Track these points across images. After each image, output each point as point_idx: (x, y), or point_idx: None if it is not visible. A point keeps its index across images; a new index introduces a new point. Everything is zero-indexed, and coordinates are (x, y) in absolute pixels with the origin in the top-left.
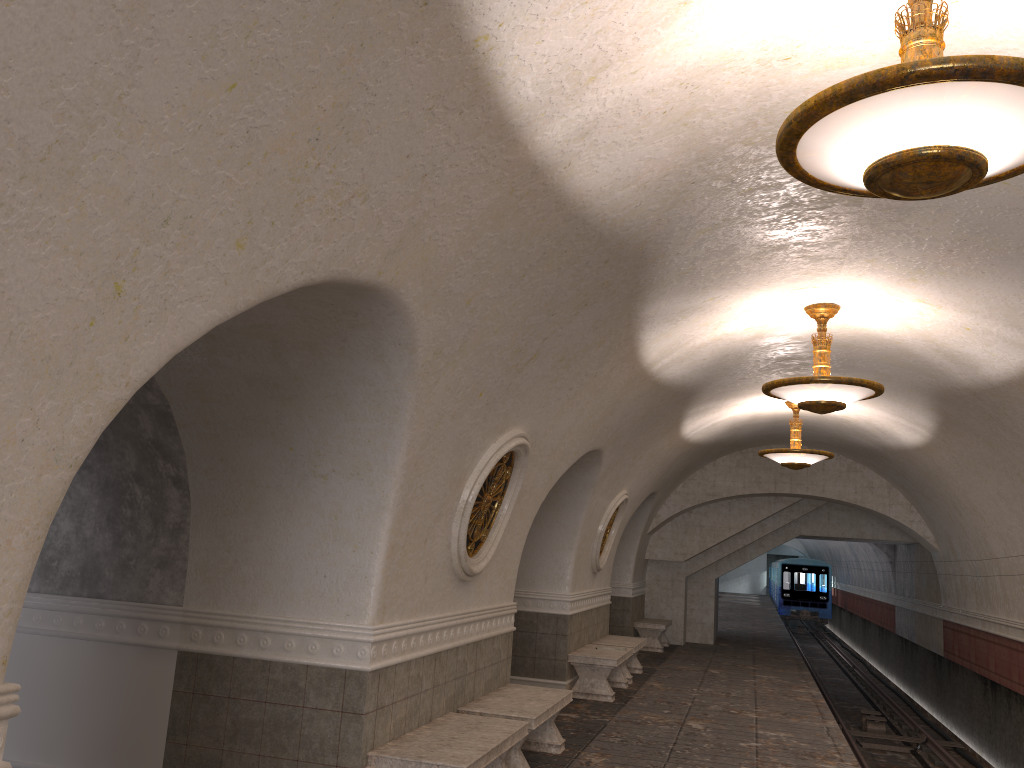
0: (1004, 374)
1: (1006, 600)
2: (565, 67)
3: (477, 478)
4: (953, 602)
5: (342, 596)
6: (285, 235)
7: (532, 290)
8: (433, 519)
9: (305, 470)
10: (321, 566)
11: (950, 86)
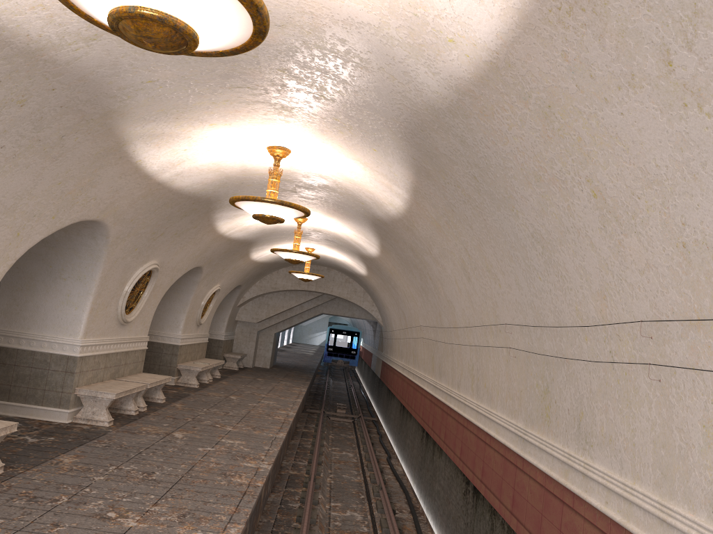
0: (373, 254)
1: (395, 350)
2: (168, 163)
3: (132, 282)
4: (385, 351)
5: (69, 327)
6: (67, 212)
7: (160, 214)
8: (111, 298)
9: (56, 275)
10: (60, 314)
11: (266, 203)
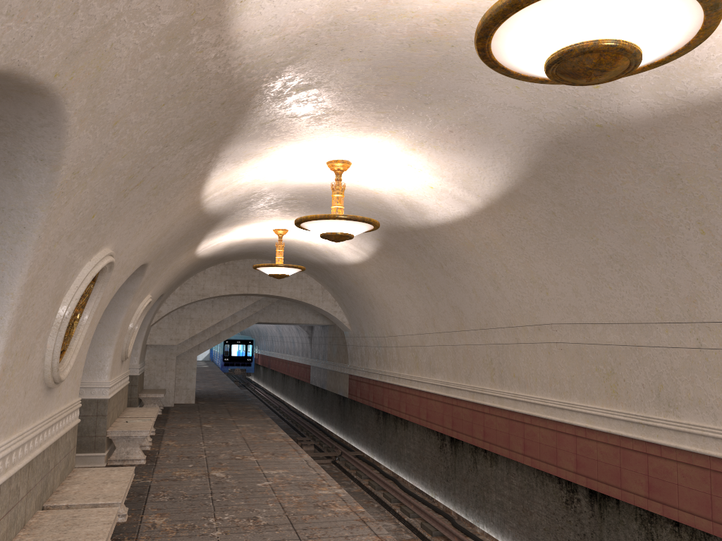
0: (442, 219)
1: (399, 362)
2: None
3: (74, 294)
4: (358, 363)
5: None
6: None
7: (163, 120)
8: (36, 336)
9: None
10: None
11: None
